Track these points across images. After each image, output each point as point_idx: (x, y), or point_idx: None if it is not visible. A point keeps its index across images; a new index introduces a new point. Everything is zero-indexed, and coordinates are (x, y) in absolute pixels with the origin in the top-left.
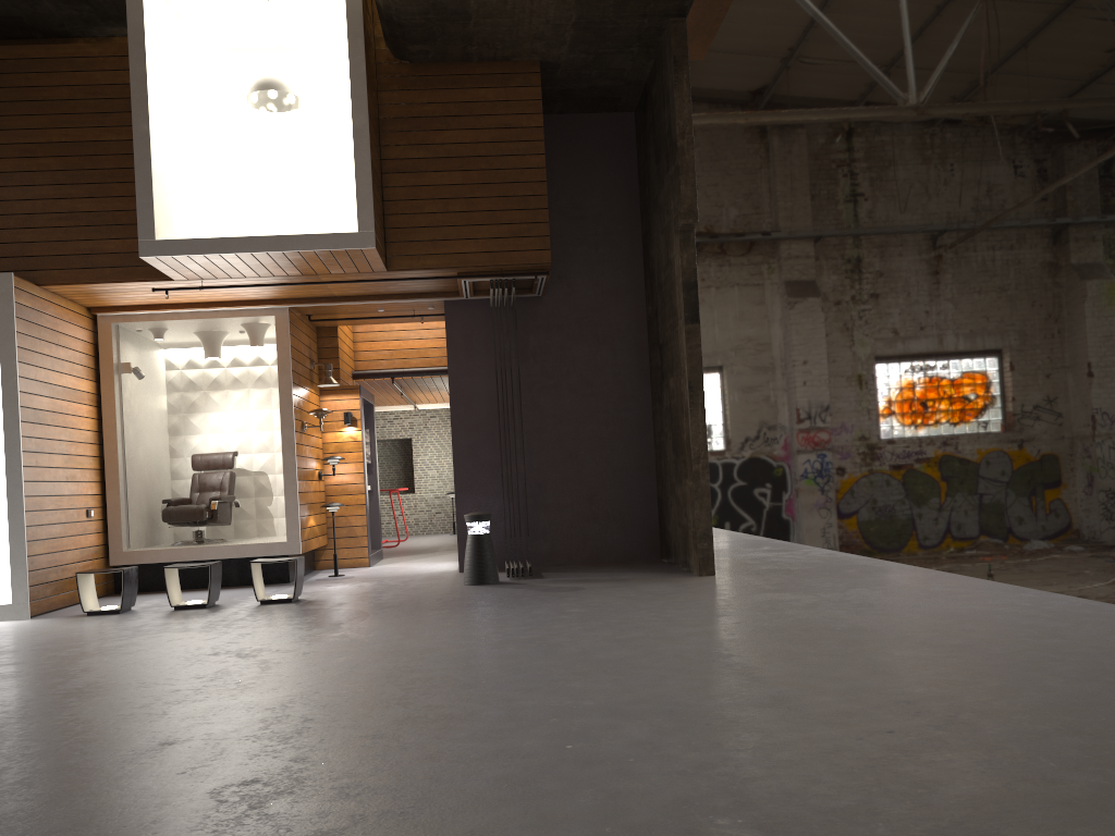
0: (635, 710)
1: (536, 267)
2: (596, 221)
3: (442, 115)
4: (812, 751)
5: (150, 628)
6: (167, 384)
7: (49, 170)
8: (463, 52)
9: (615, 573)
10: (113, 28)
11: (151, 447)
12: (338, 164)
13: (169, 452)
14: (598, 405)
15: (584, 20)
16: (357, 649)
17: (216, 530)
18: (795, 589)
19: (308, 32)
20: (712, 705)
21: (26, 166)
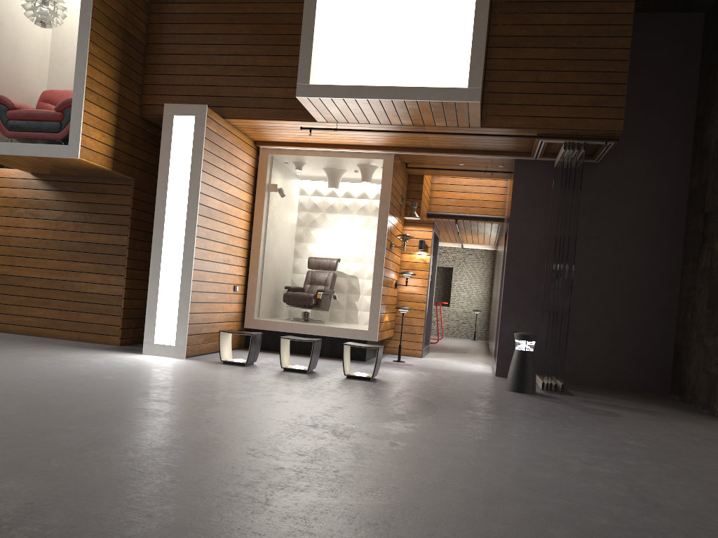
0: None
1: (607, 134)
2: (655, 104)
3: (545, 1)
4: None
5: (264, 385)
6: (298, 205)
7: (242, 34)
8: None
9: (637, 402)
10: None
11: (282, 248)
12: (449, 43)
13: (293, 253)
14: (633, 258)
15: None
16: (440, 449)
17: (317, 313)
18: None
19: None
20: None
21: (227, 30)
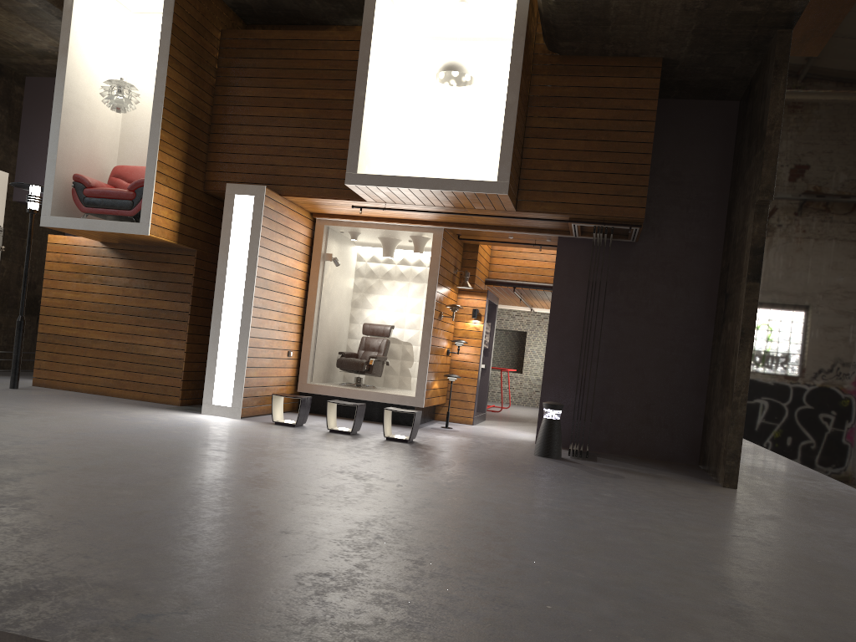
0: (613, 590)
1: (631, 220)
2: (691, 187)
3: (577, 96)
4: None
5: (309, 442)
6: (355, 271)
7: (299, 117)
8: (601, 49)
9: (655, 469)
10: (356, 20)
11: (337, 314)
12: (495, 127)
13: (349, 318)
14: (667, 334)
15: (702, 28)
16: (435, 490)
17: (371, 379)
18: (800, 517)
19: (489, 27)
20: (676, 602)
21: (286, 113)
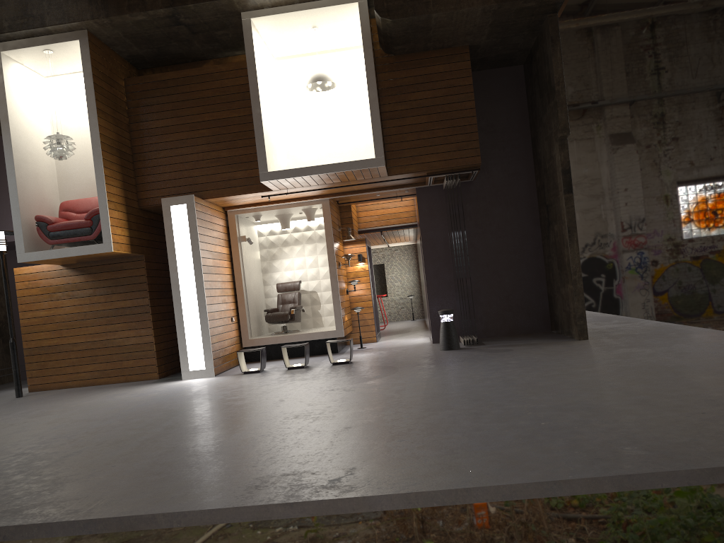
0: (569, 408)
1: (472, 166)
2: (502, 133)
3: (414, 83)
4: (664, 422)
5: (285, 379)
6: (259, 245)
7: (204, 136)
8: (424, 46)
9: (527, 340)
10: (229, 52)
11: (255, 281)
12: (353, 115)
13: (263, 282)
14: (509, 242)
15: (496, 22)
16: (405, 385)
17: (290, 325)
18: (639, 345)
19: (334, 42)
20: (608, 405)
21: (192, 135)
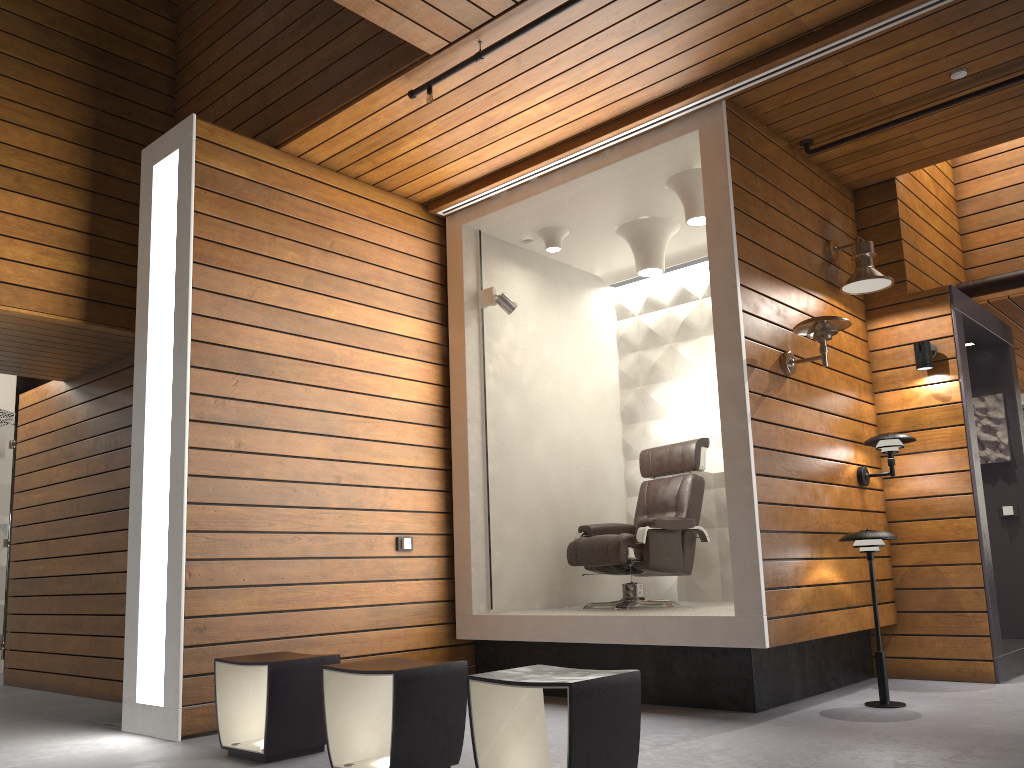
0: None
1: None
2: None
3: None
4: None
5: None
6: (617, 342)
7: None
8: None
9: None
10: None
11: (571, 439)
12: None
13: (622, 451)
14: None
15: None
16: None
17: (691, 584)
18: None
19: None
20: None
21: None
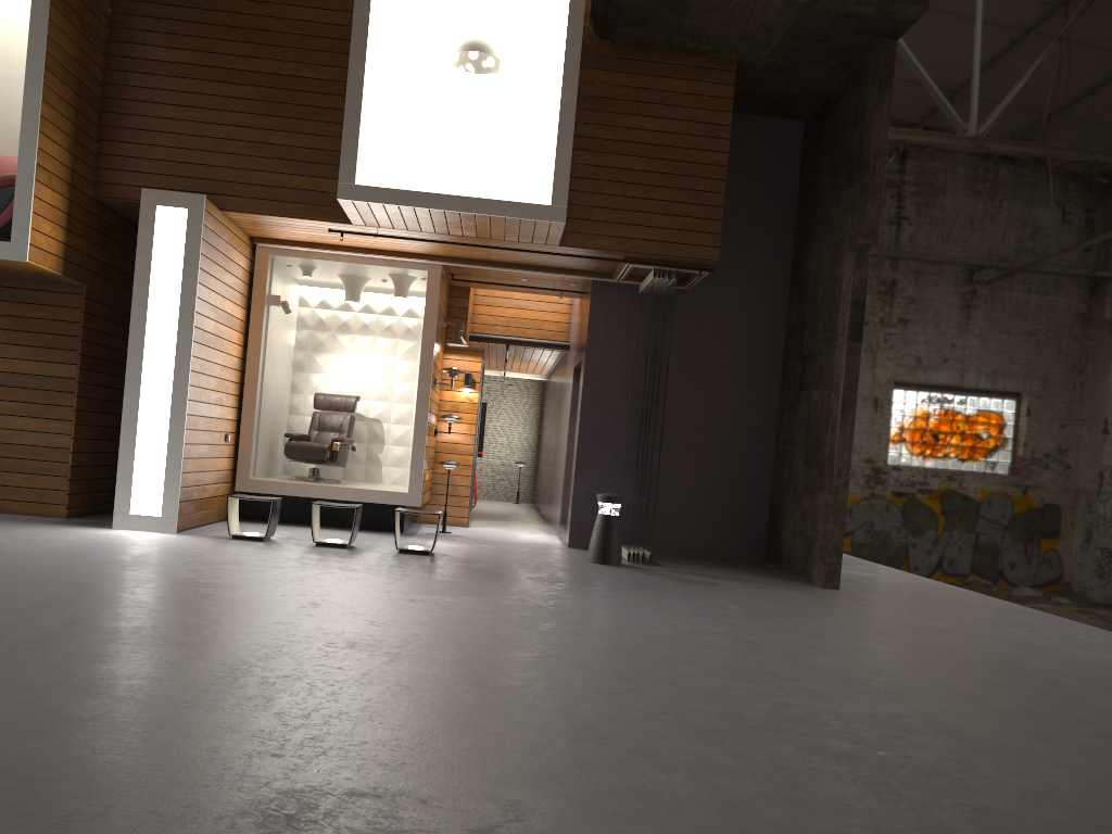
0: (907, 724)
1: (702, 262)
2: (751, 224)
3: (634, 100)
4: None
5: (313, 562)
6: (297, 320)
7: (246, 98)
8: (666, 41)
9: (732, 572)
10: None
11: (280, 381)
12: (515, 132)
13: (290, 387)
14: (726, 404)
15: (798, 28)
16: (553, 617)
17: (325, 470)
18: (938, 617)
19: None
20: (981, 731)
21: (225, 91)
